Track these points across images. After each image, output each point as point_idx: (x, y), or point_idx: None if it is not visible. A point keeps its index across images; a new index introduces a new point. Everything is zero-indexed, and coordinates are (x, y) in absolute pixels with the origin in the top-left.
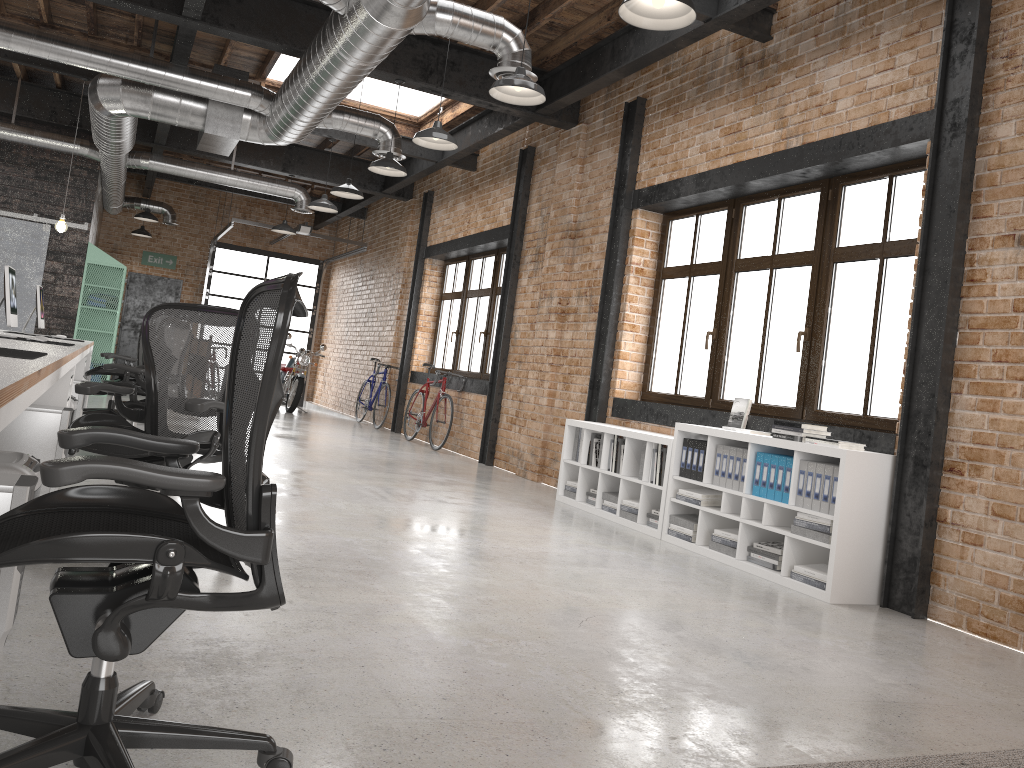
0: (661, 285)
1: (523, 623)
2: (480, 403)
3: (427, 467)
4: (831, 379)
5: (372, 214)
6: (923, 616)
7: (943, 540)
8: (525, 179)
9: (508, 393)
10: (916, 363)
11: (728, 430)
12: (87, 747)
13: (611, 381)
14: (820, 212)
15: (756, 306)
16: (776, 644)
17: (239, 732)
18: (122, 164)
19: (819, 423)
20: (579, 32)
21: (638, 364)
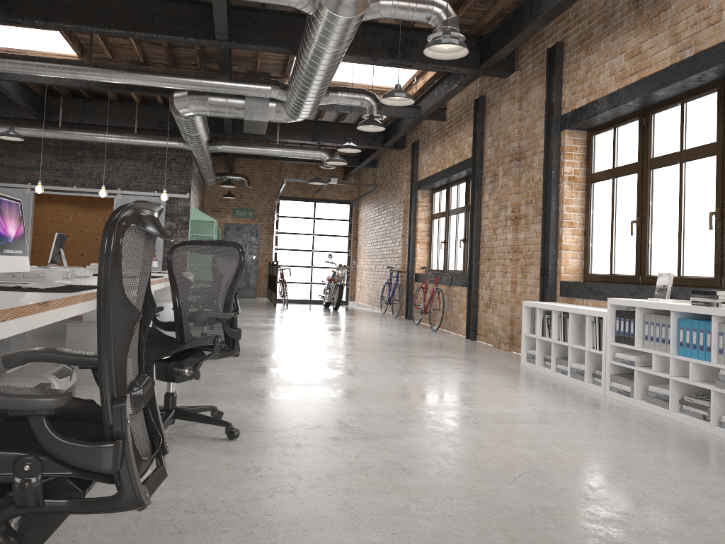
0: (591, 188)
1: (461, 481)
2: (463, 293)
3: (423, 345)
4: None
5: (380, 163)
6: None
7: None
8: (479, 121)
9: (482, 284)
10: None
11: (652, 301)
12: None
13: (557, 268)
14: (719, 108)
15: (671, 195)
16: (699, 495)
17: None
18: (205, 150)
19: None
20: (504, 0)
21: (578, 253)
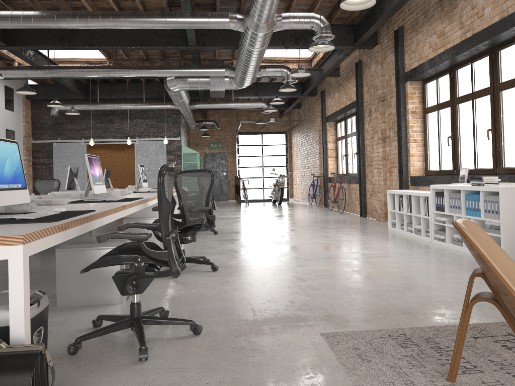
0: (426, 117)
1: (328, 282)
2: (357, 188)
3: (331, 222)
4: (507, 151)
5: (302, 105)
6: None
7: None
8: (359, 77)
9: (367, 181)
10: None
11: (453, 185)
12: (132, 324)
13: (408, 168)
14: (490, 66)
15: (468, 119)
16: (452, 283)
17: (182, 319)
18: (188, 109)
19: (504, 174)
20: None
21: (421, 158)
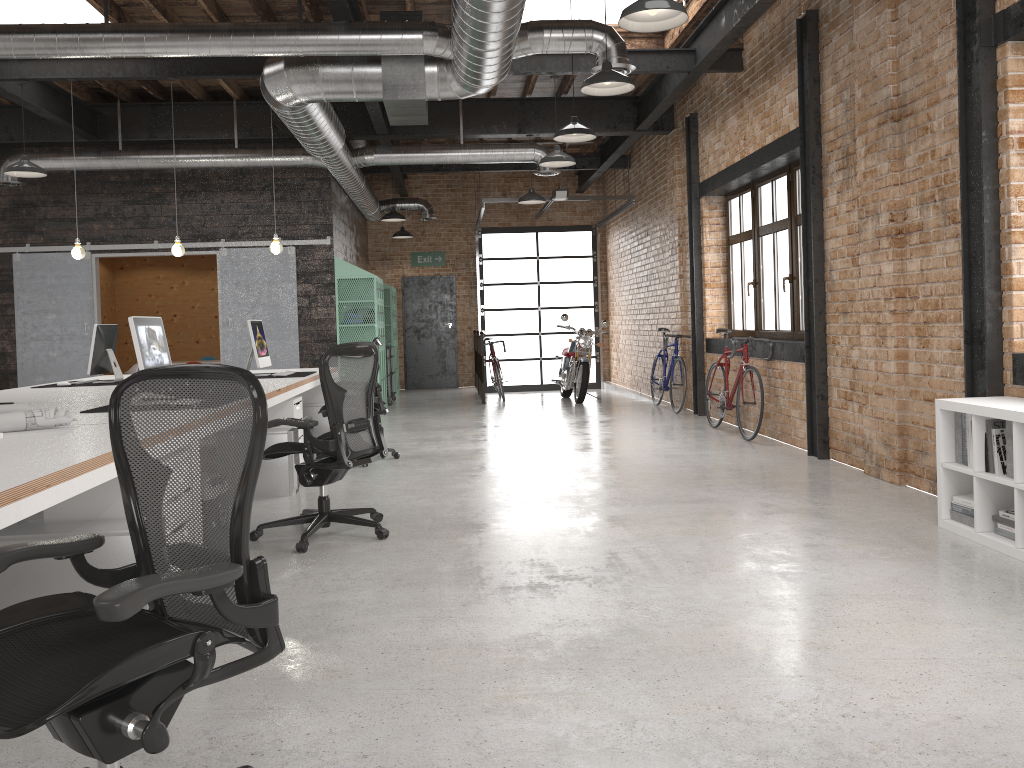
0: None
1: None
2: (797, 374)
3: (733, 479)
4: None
5: (635, 160)
6: None
7: None
8: (810, 58)
9: (834, 358)
10: None
11: None
12: None
13: (1003, 328)
14: None
15: None
16: None
17: None
18: (346, 165)
19: None
20: None
21: None
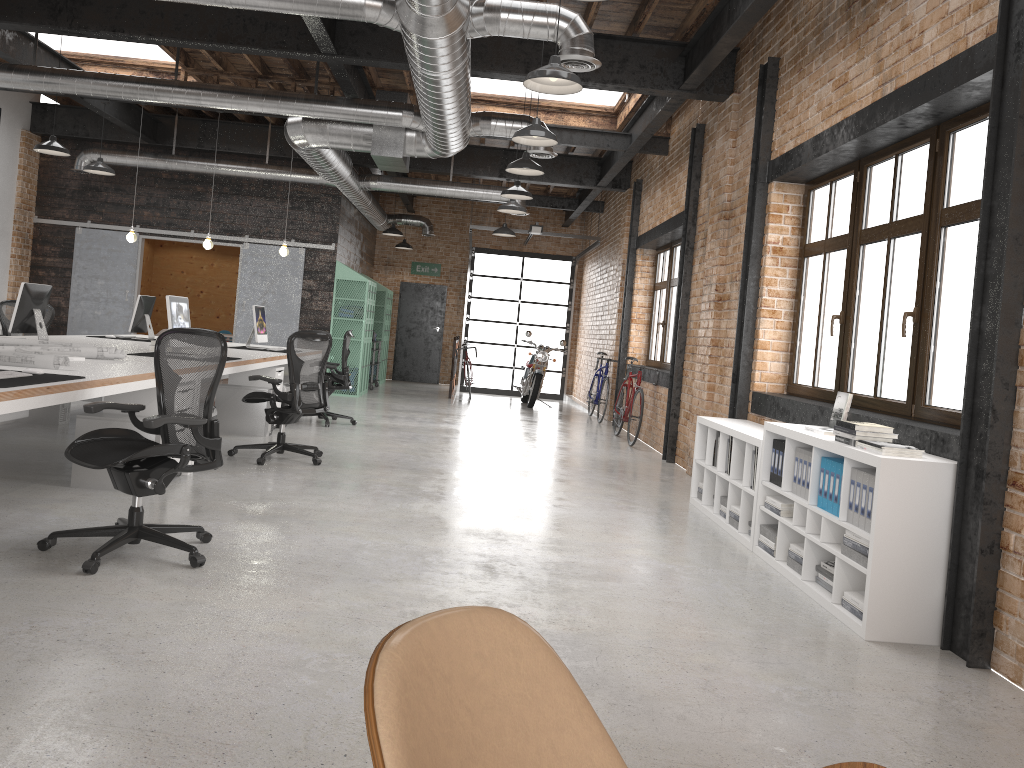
0: (803, 264)
1: None
2: (667, 397)
3: (588, 465)
4: (938, 368)
5: (606, 207)
6: (984, 665)
7: (1007, 572)
8: (695, 159)
9: (685, 387)
10: (979, 349)
11: (805, 431)
12: None
13: (751, 373)
14: (929, 167)
15: (876, 283)
16: (693, 685)
17: None
18: (353, 188)
19: (926, 421)
20: None
21: (782, 354)
